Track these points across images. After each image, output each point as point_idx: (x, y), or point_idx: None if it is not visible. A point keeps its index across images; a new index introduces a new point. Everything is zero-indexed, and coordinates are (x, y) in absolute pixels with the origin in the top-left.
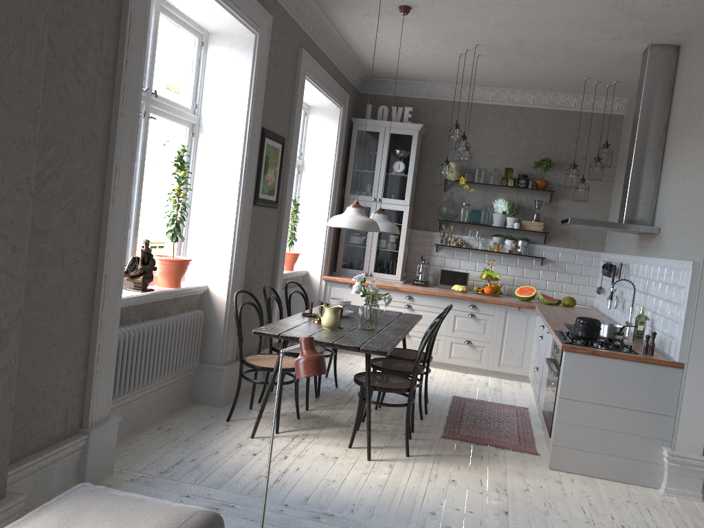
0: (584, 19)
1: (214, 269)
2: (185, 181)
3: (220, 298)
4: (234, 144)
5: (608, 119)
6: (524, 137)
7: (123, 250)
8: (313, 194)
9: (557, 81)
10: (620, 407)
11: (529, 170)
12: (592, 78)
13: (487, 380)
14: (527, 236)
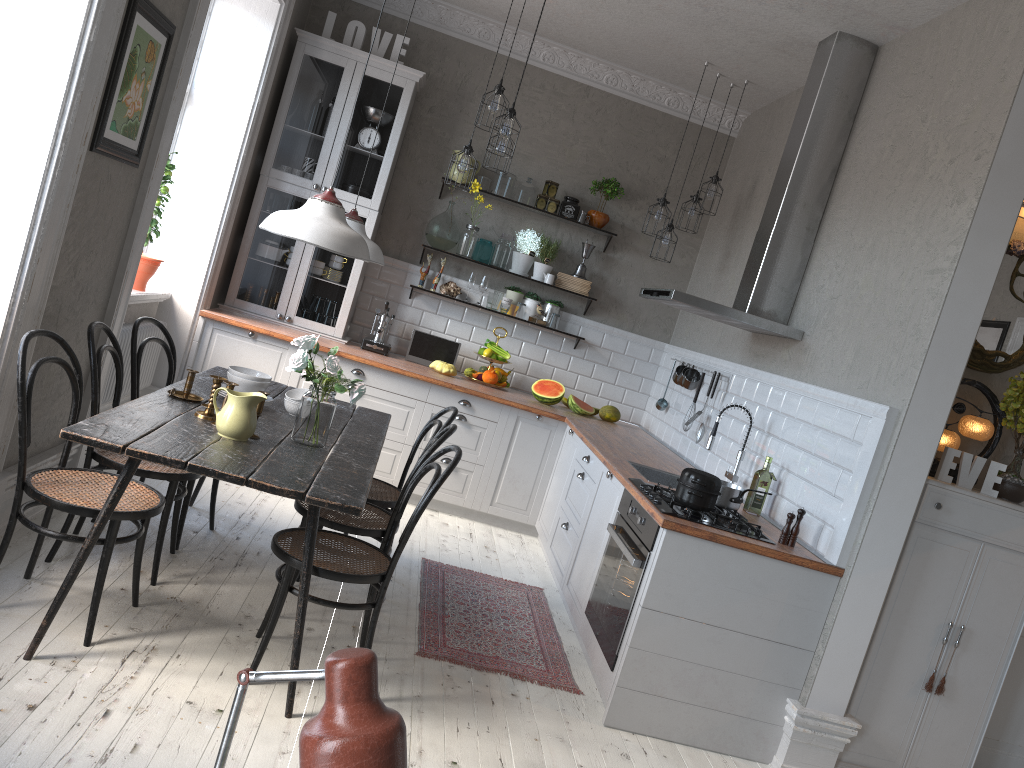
0: None
1: None
2: None
3: None
4: (65, 4)
5: (711, 139)
6: (584, 136)
7: None
8: (204, 153)
9: (659, 57)
10: (736, 630)
11: (582, 192)
12: (716, 65)
13: (471, 528)
14: (561, 298)
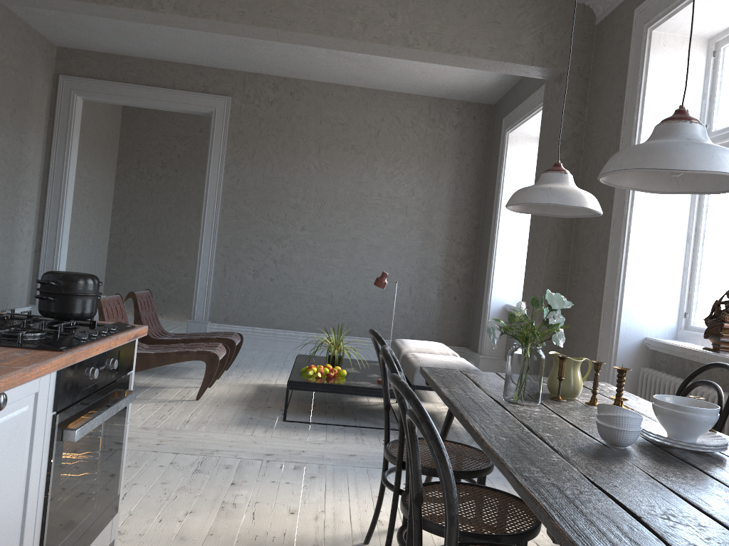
0: None
1: None
2: None
3: None
4: None
5: None
6: None
7: (615, 284)
8: None
9: None
10: None
11: None
12: None
13: None
14: None
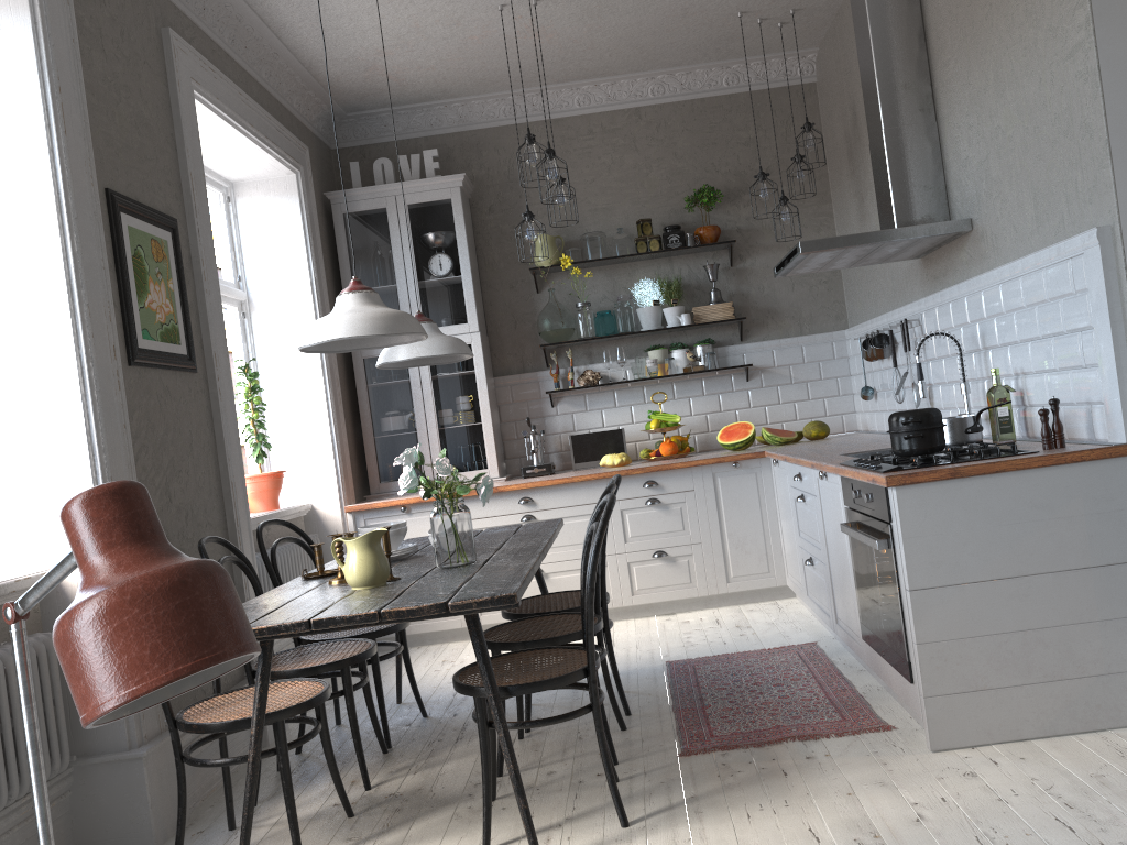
0: None
1: (59, 529)
2: None
3: None
4: (37, 226)
5: (790, 96)
6: (655, 159)
7: None
8: (285, 350)
9: (690, 36)
10: (1039, 572)
11: (680, 216)
12: (750, 11)
13: (716, 615)
14: (708, 335)
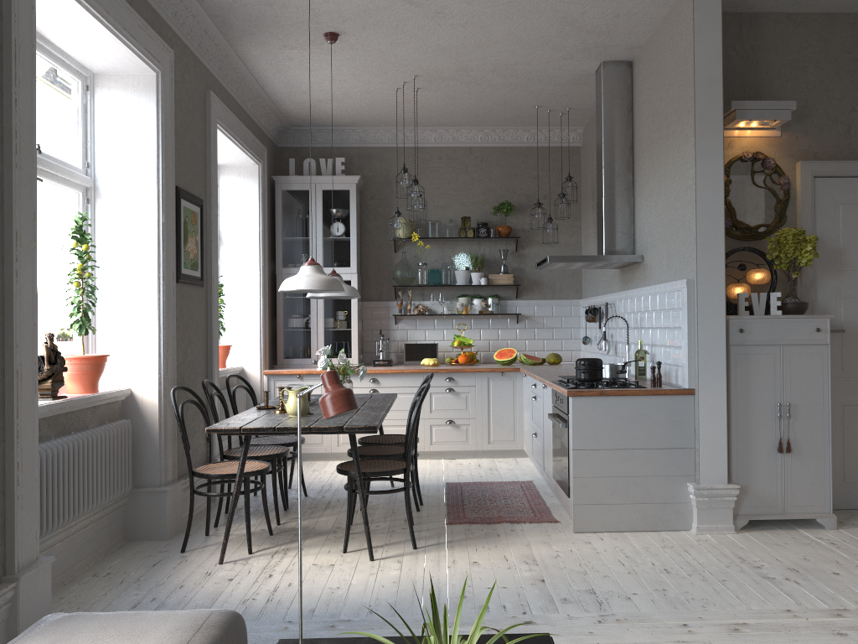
0: (532, 37)
1: (137, 367)
2: (89, 257)
3: (150, 402)
4: (145, 207)
5: (564, 153)
6: (478, 180)
7: (34, 339)
8: (238, 271)
9: (507, 113)
10: (638, 448)
11: (488, 217)
12: (543, 106)
13: (479, 462)
14: (497, 292)
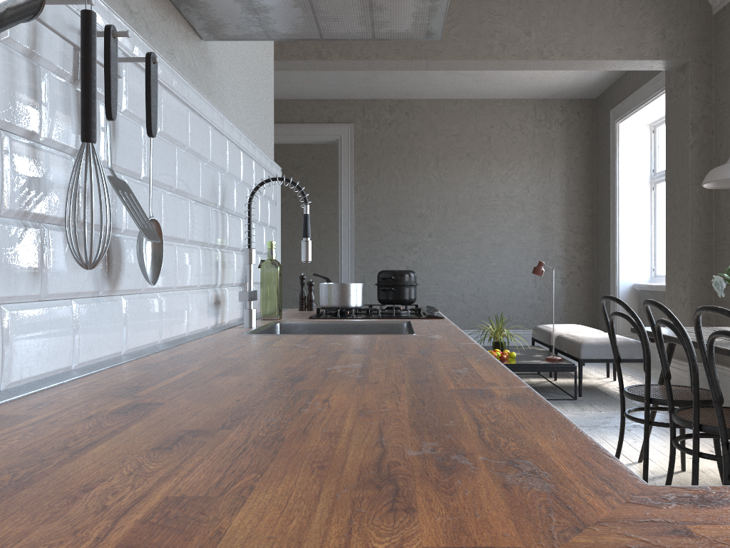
0: None
1: None
2: None
3: None
4: None
5: None
6: None
7: None
8: None
9: None
10: None
11: None
12: None
13: None
14: None
